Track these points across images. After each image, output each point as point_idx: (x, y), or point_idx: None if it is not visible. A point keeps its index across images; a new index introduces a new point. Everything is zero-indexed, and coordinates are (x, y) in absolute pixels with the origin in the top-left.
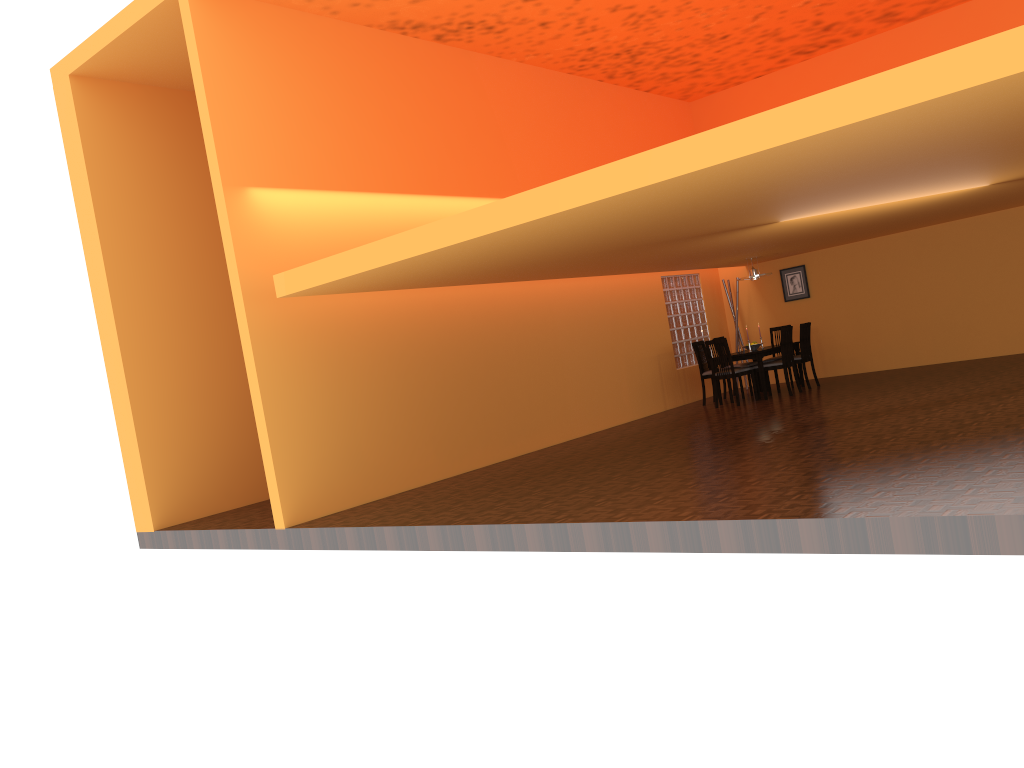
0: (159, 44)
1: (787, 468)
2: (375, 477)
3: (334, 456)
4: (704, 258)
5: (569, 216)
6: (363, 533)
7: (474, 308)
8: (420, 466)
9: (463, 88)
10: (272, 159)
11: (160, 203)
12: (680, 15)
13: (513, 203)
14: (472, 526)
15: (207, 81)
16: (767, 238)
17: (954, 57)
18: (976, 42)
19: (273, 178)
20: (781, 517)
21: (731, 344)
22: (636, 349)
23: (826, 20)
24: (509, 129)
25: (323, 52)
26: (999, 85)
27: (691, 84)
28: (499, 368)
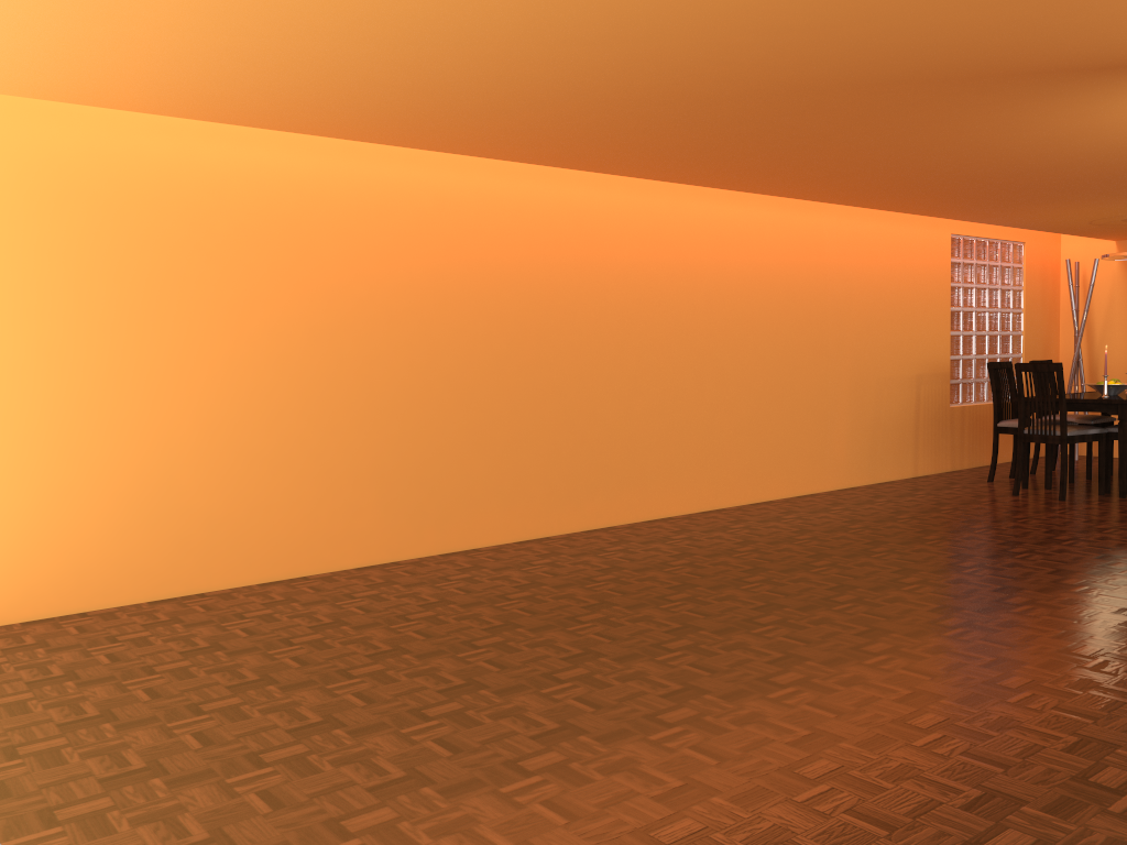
0: None
1: None
2: (206, 544)
3: (96, 488)
4: (1048, 194)
5: None
6: None
7: (534, 223)
8: (335, 530)
9: None
10: None
11: None
12: None
13: None
14: None
15: None
16: None
17: None
18: None
19: None
20: None
21: None
22: (878, 358)
23: None
24: None
25: None
26: None
27: None
28: (571, 352)
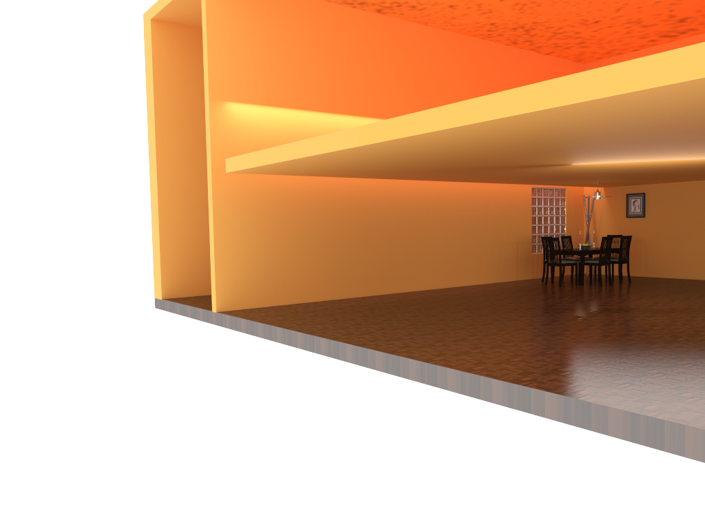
0: (199, 5)
1: (503, 335)
2: (282, 291)
3: (256, 274)
4: (549, 180)
5: (370, 149)
6: (249, 324)
7: (374, 193)
8: (316, 289)
9: (393, 45)
10: (245, 85)
11: (195, 102)
12: (555, 5)
13: (336, 136)
14: (297, 332)
15: (209, 33)
16: (584, 173)
17: (562, 82)
18: (574, 74)
19: (244, 97)
20: (441, 364)
21: (584, 241)
22: (500, 235)
23: (679, 15)
24: (425, 75)
25: (292, 18)
26: (593, 104)
27: (581, 52)
28: (386, 234)
